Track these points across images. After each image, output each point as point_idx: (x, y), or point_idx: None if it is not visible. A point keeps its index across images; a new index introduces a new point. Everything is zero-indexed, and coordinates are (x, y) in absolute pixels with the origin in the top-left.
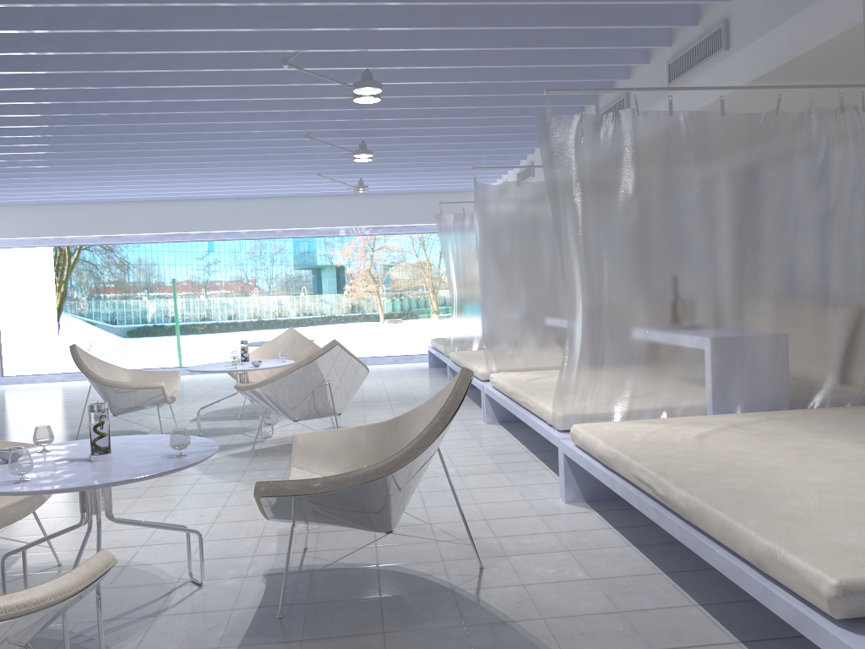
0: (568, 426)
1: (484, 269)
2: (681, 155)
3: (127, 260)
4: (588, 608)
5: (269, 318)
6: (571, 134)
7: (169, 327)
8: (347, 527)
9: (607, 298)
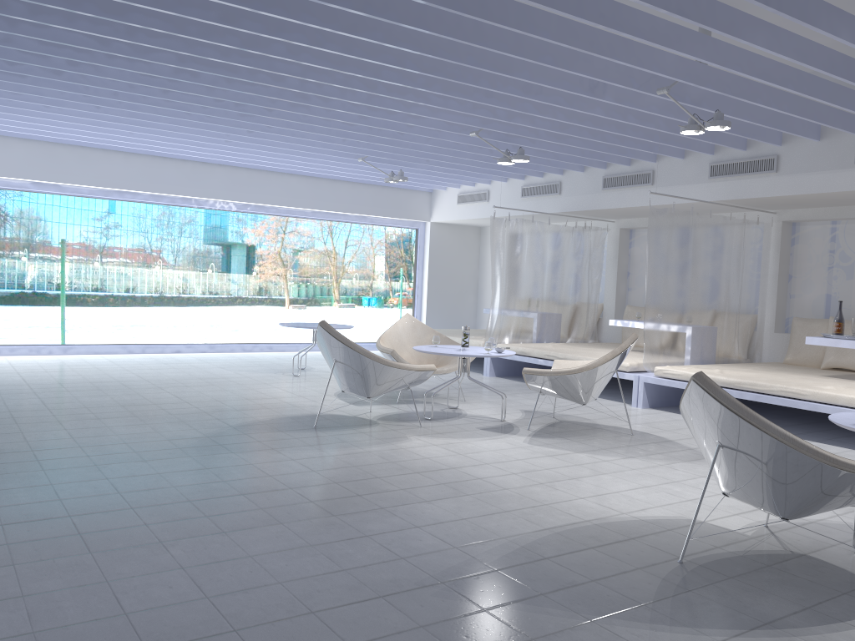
0: None
1: (649, 279)
2: None
3: (5, 211)
4: None
5: (172, 294)
6: None
7: (52, 296)
8: None
9: None
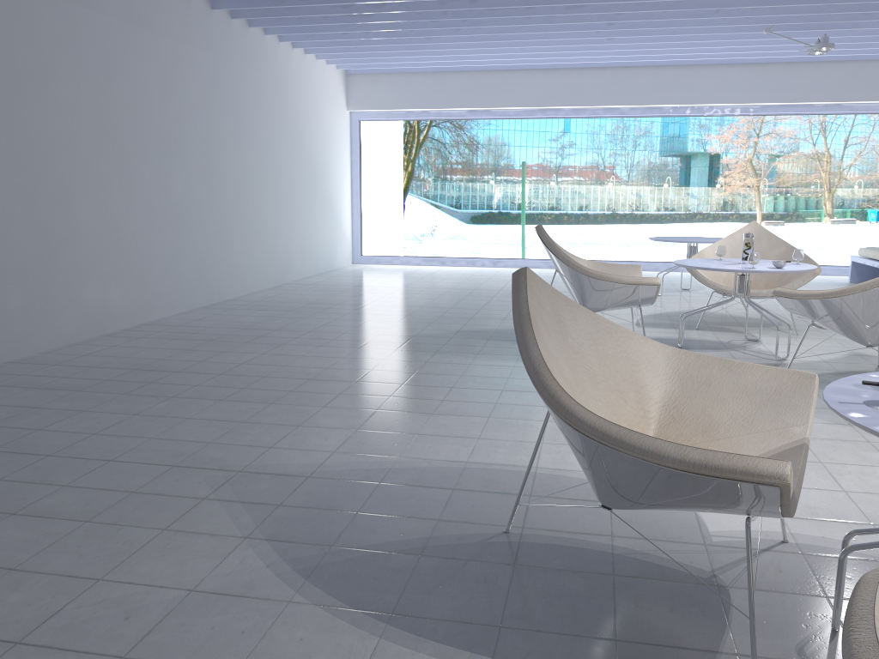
0: None
1: None
2: None
3: (477, 140)
4: None
5: (625, 211)
6: None
7: (514, 215)
8: None
9: None
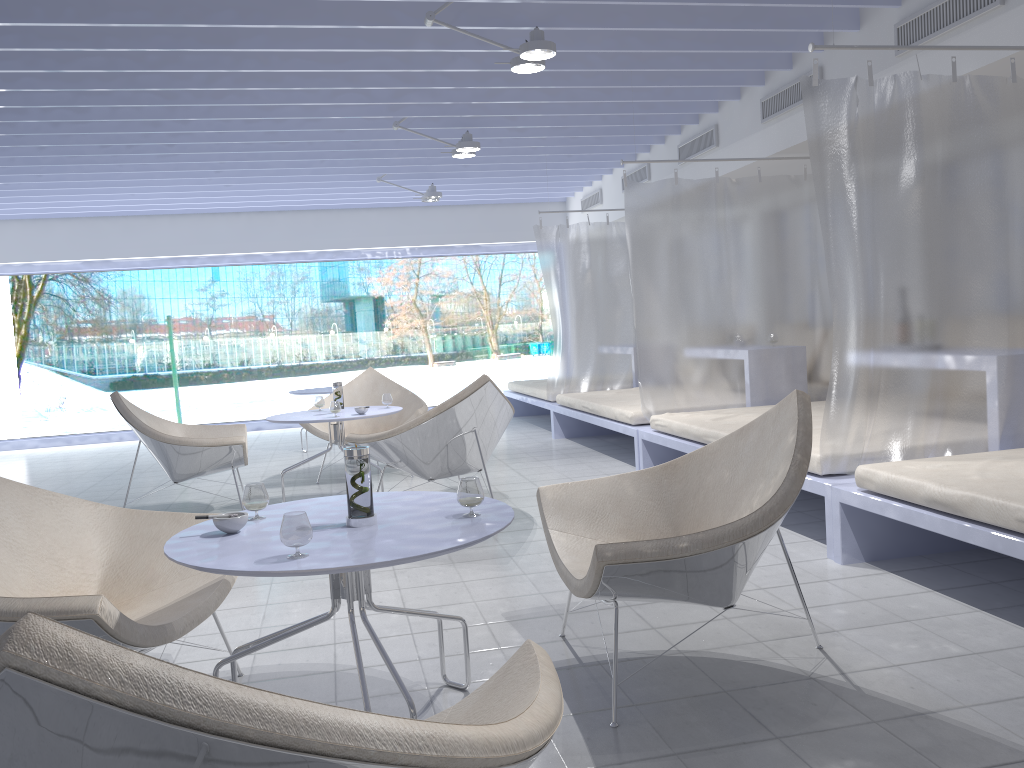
0: (838, 469)
1: (637, 288)
2: (967, 131)
3: (108, 293)
4: (1009, 689)
5: (292, 362)
6: (844, 103)
7: (164, 377)
8: (684, 602)
9: (884, 309)
